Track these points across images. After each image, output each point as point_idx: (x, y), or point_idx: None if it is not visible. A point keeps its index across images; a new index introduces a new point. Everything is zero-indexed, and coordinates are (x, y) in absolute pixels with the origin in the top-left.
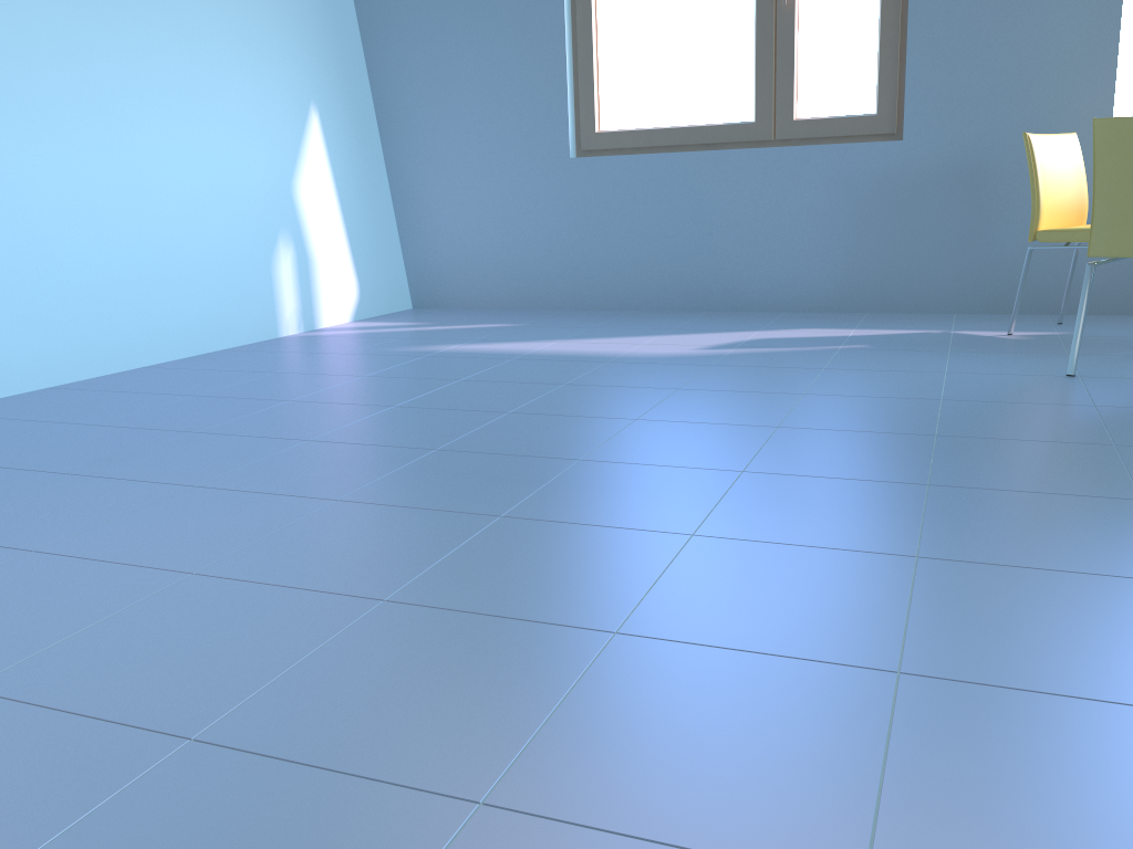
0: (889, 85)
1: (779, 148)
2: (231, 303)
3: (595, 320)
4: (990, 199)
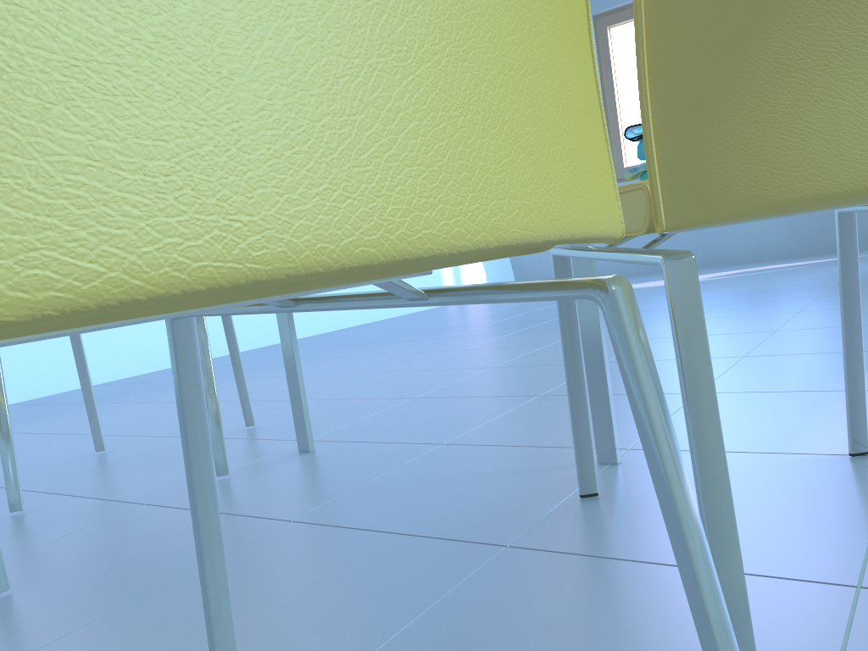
0: None
1: None
2: (420, 285)
3: (634, 278)
4: None
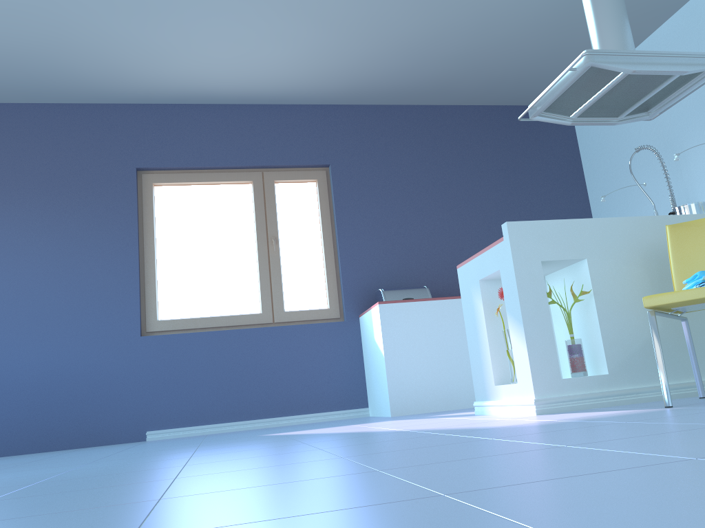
0: None
1: None
2: None
3: None
4: None
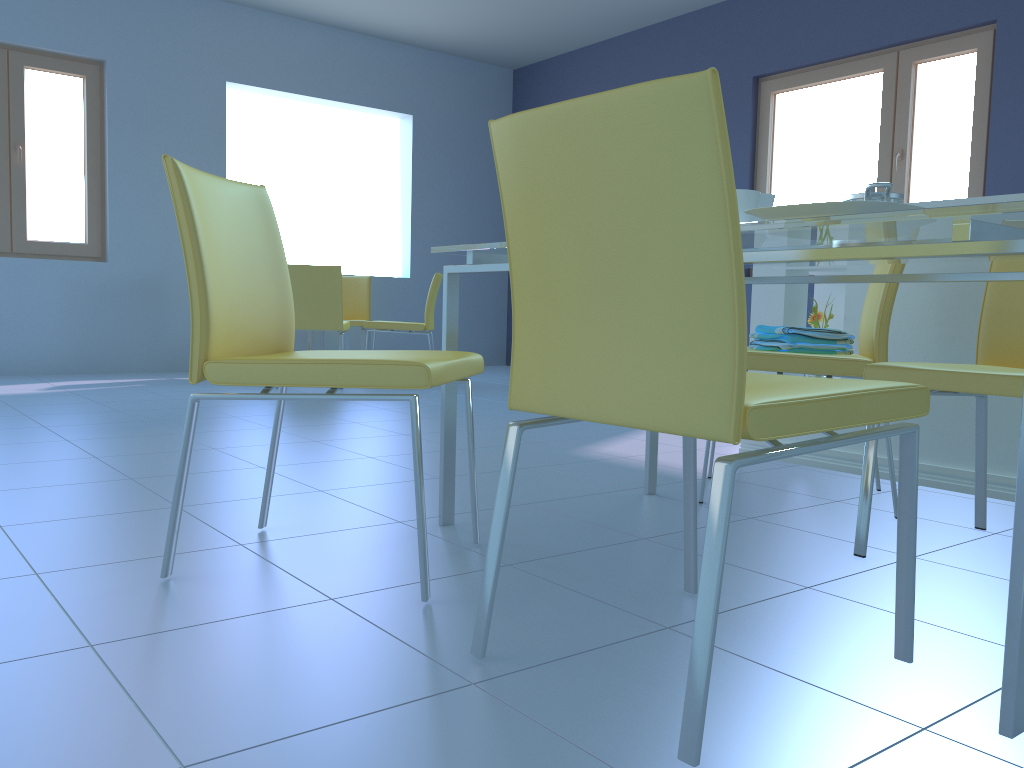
0: (95, 226)
1: (20, 259)
2: None
3: None
4: (165, 302)
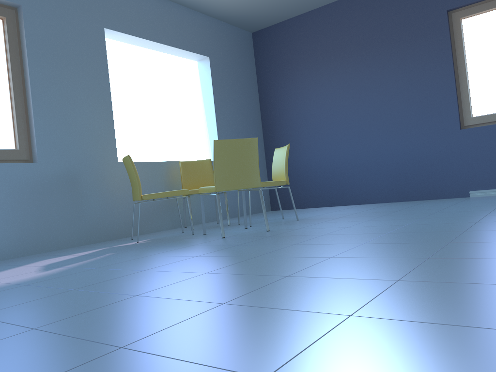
0: (23, 135)
1: None
2: None
3: None
4: (81, 191)
